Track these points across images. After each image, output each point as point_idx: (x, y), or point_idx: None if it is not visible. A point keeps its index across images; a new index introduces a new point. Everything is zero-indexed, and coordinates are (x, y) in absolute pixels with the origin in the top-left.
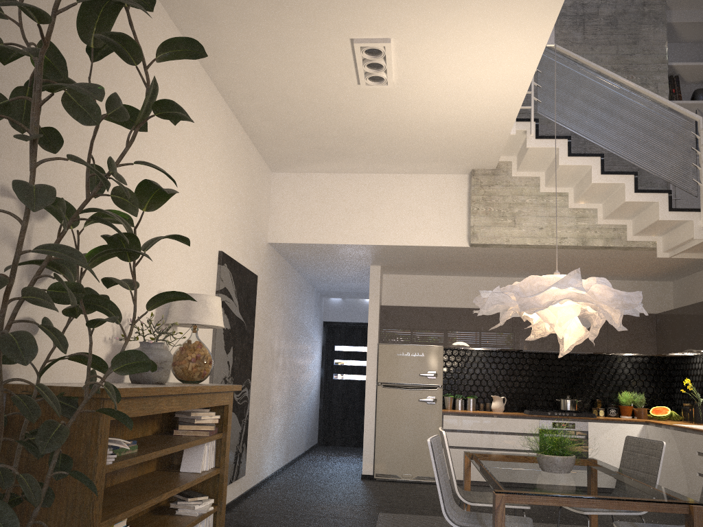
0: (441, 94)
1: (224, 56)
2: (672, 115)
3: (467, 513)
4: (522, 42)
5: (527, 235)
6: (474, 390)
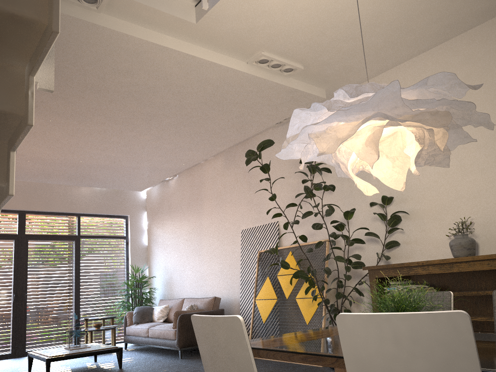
0: None
1: None
2: None
3: None
4: None
5: None
6: None
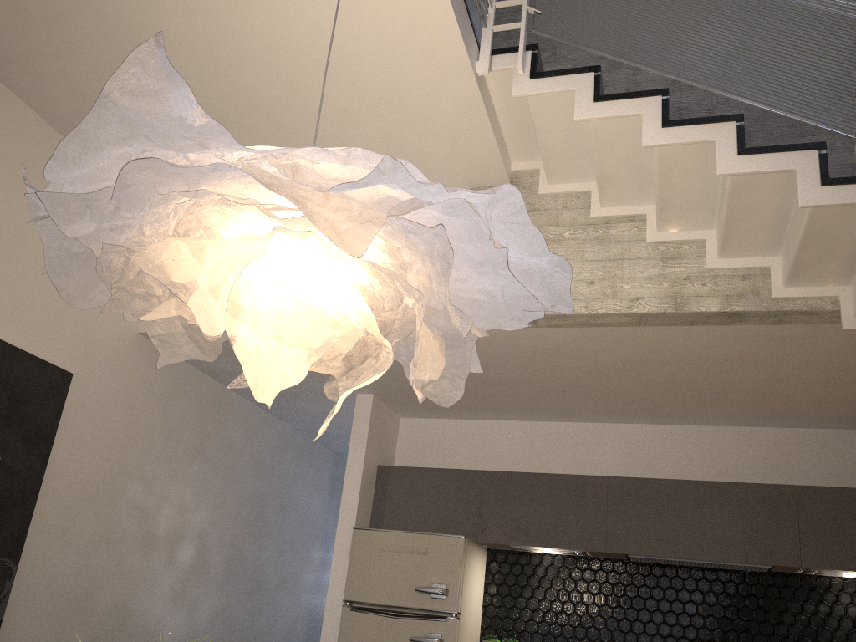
0: None
1: None
2: None
3: None
4: None
5: None
6: (544, 631)
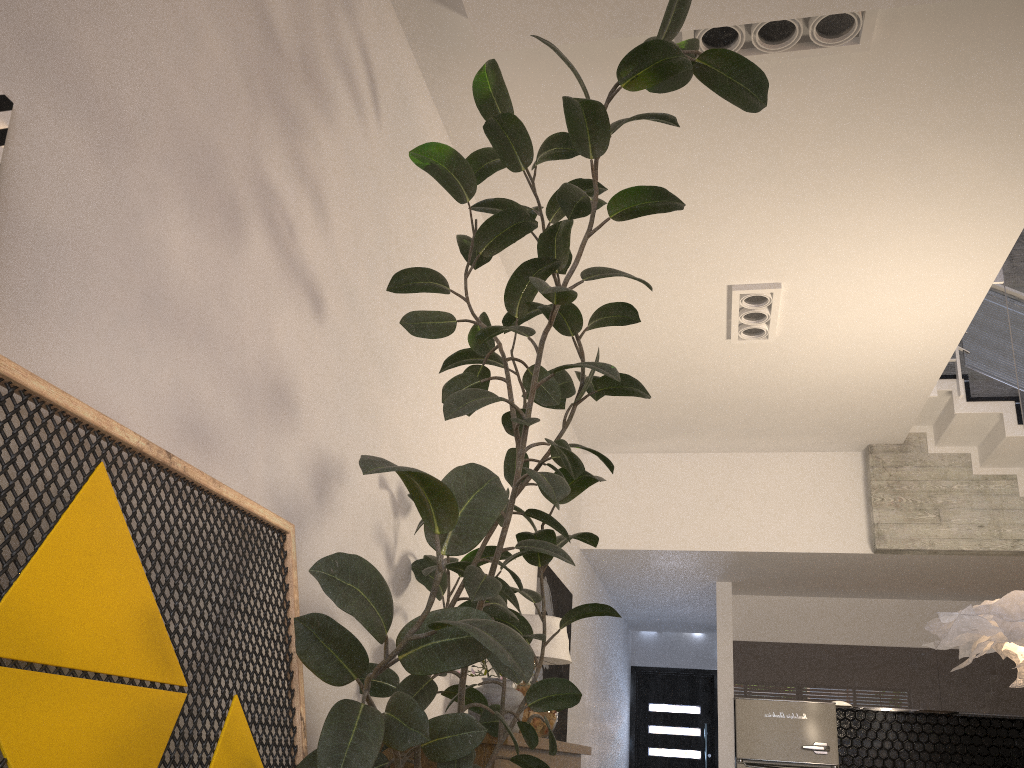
0: (837, 347)
1: None
2: None
3: None
4: (959, 280)
5: (961, 536)
6: None
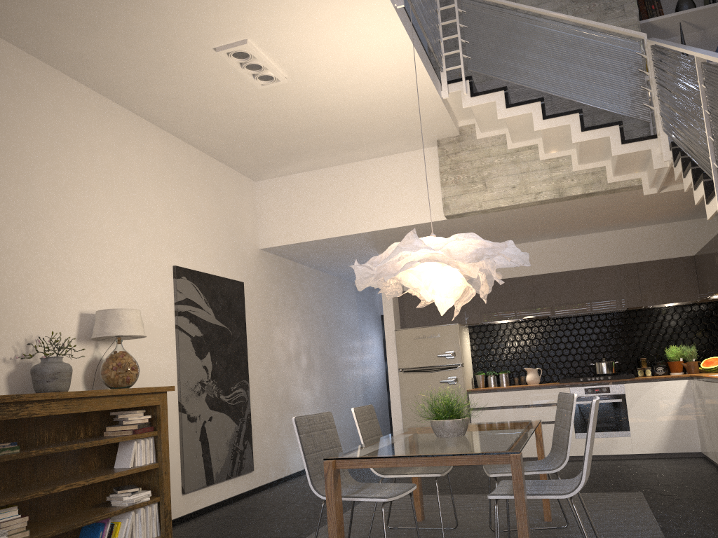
0: (339, 77)
1: (125, 90)
2: (612, 39)
3: (357, 484)
4: (368, 11)
5: (500, 197)
6: (508, 364)
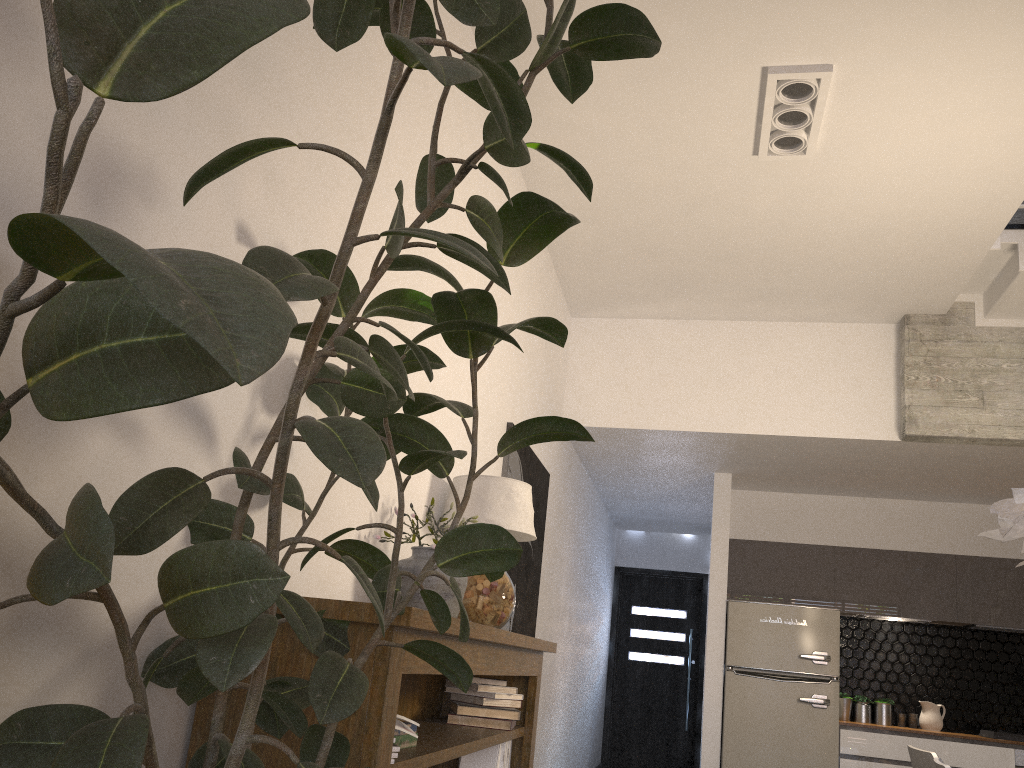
0: (891, 172)
1: (543, 106)
2: None
3: None
4: None
5: (1006, 423)
6: (887, 689)
